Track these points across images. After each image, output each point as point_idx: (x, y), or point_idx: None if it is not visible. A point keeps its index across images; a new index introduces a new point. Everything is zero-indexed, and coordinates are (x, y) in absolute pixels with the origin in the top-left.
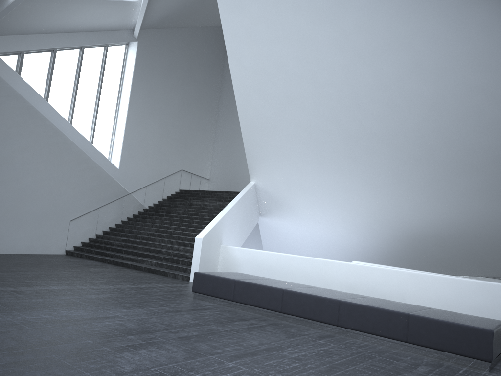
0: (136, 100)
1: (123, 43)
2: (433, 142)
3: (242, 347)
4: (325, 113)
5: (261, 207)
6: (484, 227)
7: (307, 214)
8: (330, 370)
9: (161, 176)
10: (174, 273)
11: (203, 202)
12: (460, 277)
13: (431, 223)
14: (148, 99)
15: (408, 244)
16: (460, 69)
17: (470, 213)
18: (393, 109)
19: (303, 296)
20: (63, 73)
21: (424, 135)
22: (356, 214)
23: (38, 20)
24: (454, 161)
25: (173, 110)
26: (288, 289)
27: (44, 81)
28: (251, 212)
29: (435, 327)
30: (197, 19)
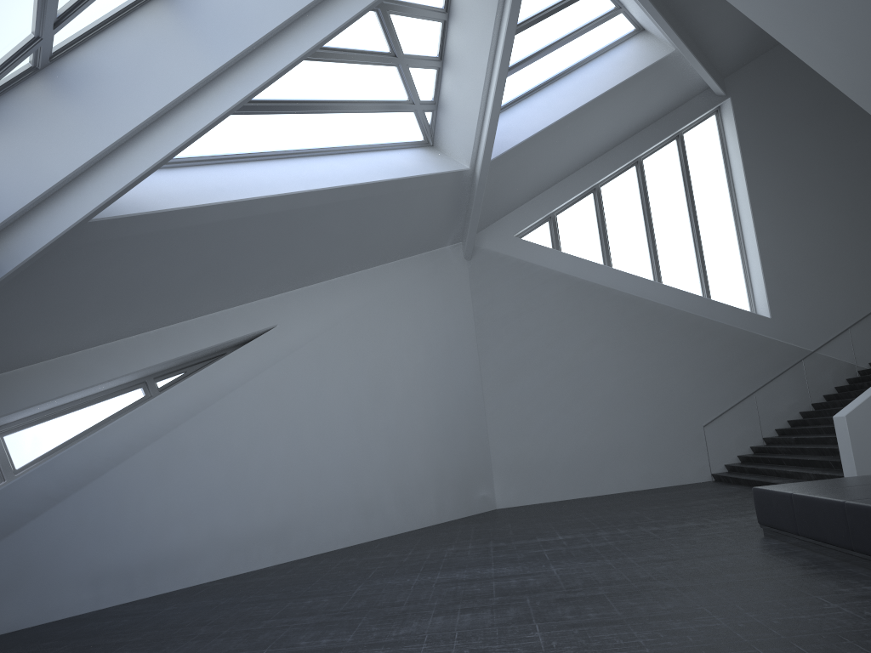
0: (764, 190)
1: (708, 113)
2: None
3: (621, 613)
4: None
5: None
6: None
7: None
8: (688, 651)
9: None
10: None
11: None
12: None
13: None
14: (791, 176)
15: None
16: None
17: None
18: None
19: (869, 513)
20: (621, 212)
21: None
22: None
23: (542, 168)
24: None
25: (862, 168)
26: (859, 500)
27: (597, 236)
28: None
29: None
30: None
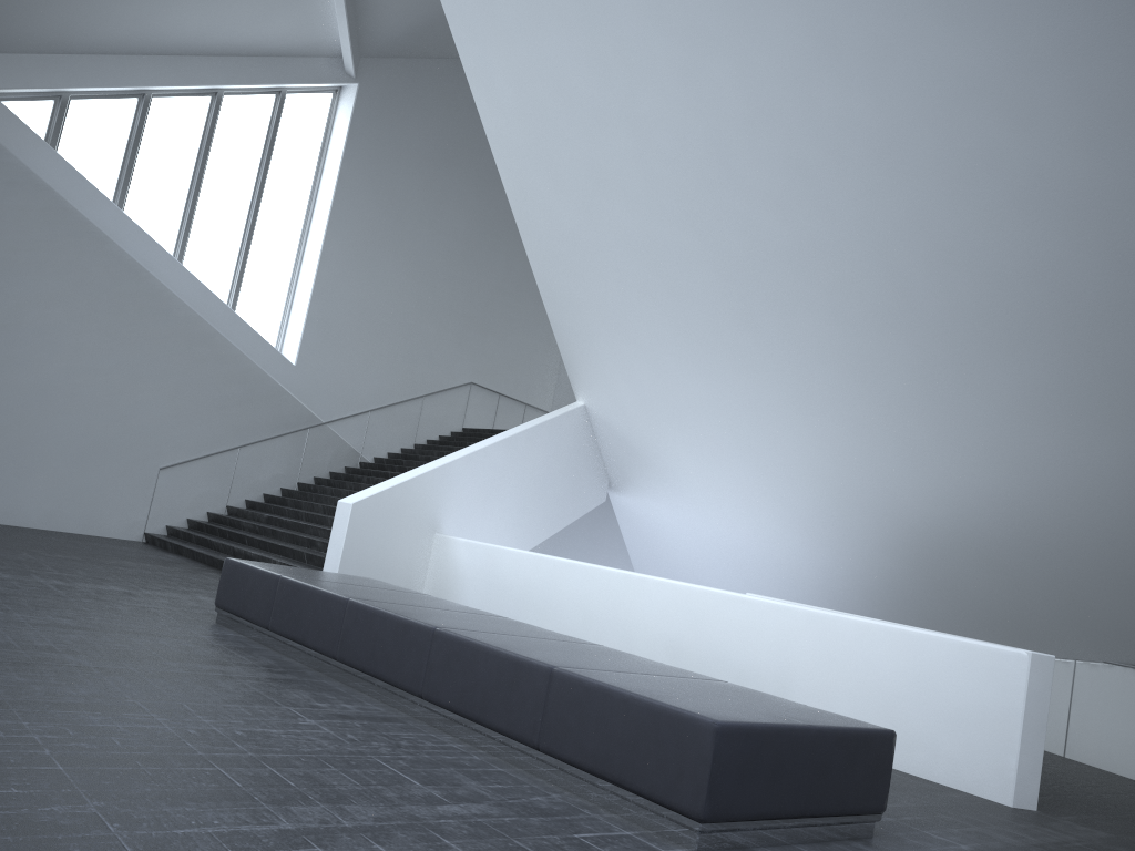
0: (350, 214)
1: (326, 88)
2: (907, 263)
3: (3, 691)
4: (670, 205)
5: (610, 468)
6: (1079, 511)
7: (695, 484)
8: (114, 760)
9: (411, 393)
10: None
11: None
12: (927, 630)
13: (954, 502)
14: (383, 214)
15: (916, 564)
16: (920, 34)
17: (1036, 470)
18: (802, 177)
19: (376, 618)
20: (167, 146)
21: (885, 245)
22: (790, 481)
23: (82, 20)
24: (966, 314)
25: (453, 244)
26: (366, 600)
27: (119, 160)
28: (570, 473)
29: (598, 709)
30: None
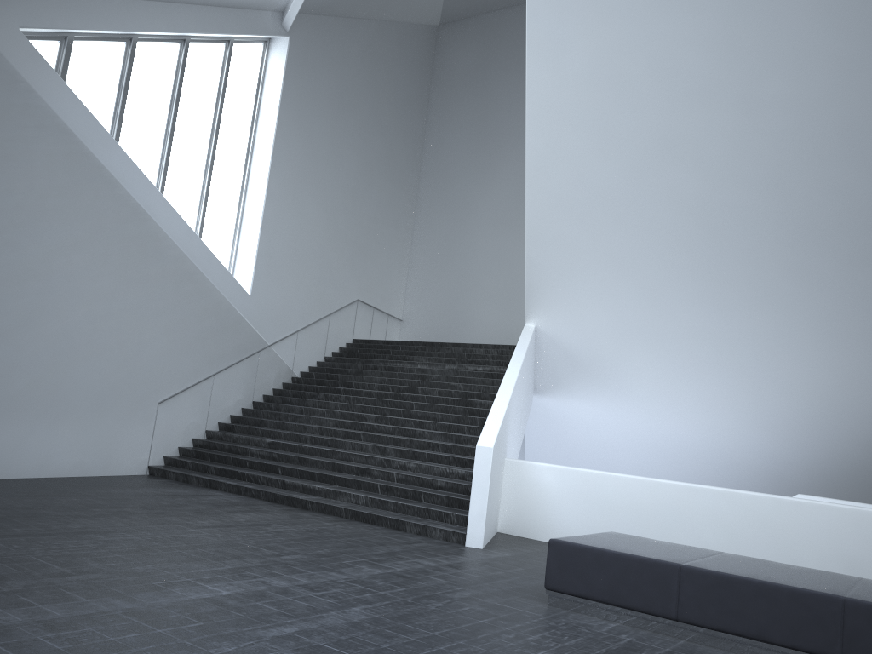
0: (284, 155)
1: (260, 39)
2: None
3: None
4: (755, 173)
5: (541, 376)
6: None
7: (649, 391)
8: None
9: (323, 313)
10: (424, 526)
11: (415, 364)
12: None
13: None
14: (305, 155)
15: None
16: None
17: None
18: None
19: None
20: (148, 90)
21: None
22: (777, 393)
23: None
24: None
25: (347, 181)
26: (850, 595)
27: (111, 103)
28: (529, 385)
29: None
30: (394, 3)
